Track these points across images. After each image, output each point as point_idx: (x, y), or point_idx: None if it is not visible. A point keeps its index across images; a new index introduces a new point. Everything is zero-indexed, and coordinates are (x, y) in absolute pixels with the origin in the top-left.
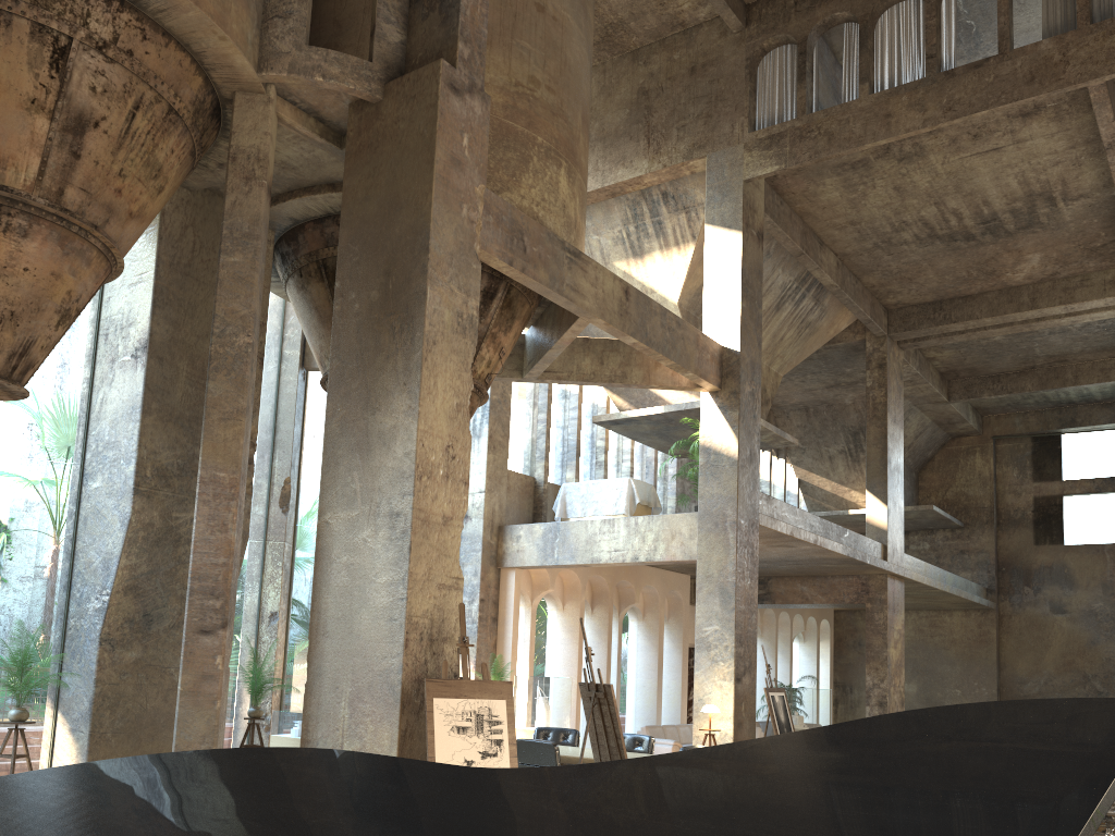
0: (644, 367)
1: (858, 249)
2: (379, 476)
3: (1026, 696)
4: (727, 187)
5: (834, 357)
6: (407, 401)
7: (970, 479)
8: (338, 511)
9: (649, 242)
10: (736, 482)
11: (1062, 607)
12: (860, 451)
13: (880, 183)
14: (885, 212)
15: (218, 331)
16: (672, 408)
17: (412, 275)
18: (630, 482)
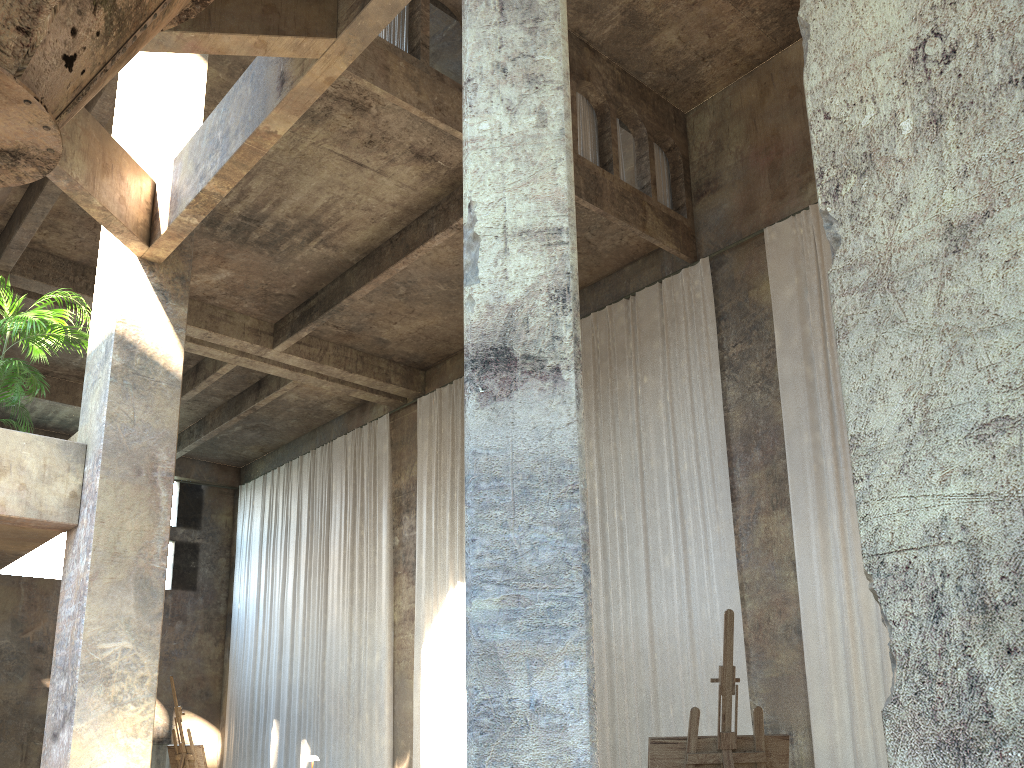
0: (89, 161)
1: None
2: None
3: None
4: None
5: None
6: None
7: None
8: None
9: None
10: (177, 414)
11: None
12: None
13: None
14: None
15: None
16: None
17: None
18: None
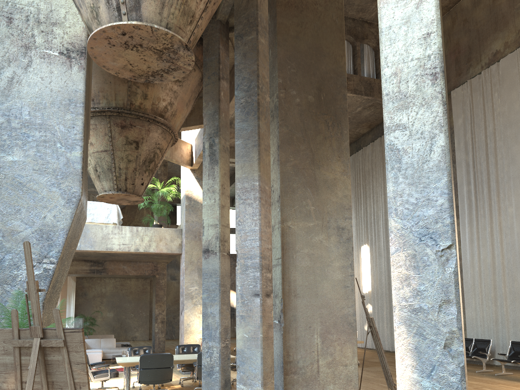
0: (170, 149)
1: None
2: (327, 205)
3: None
4: None
5: None
6: (342, 167)
7: (141, 219)
8: (297, 221)
9: None
10: None
11: (175, 277)
12: None
13: None
14: None
15: (260, 87)
16: None
17: (337, 97)
18: (117, 206)
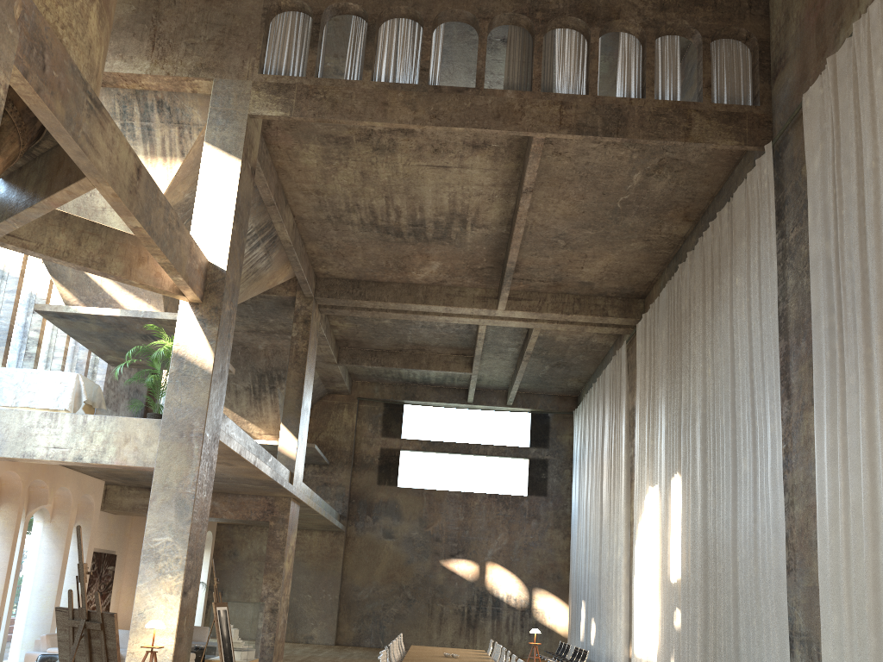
0: (126, 260)
1: (313, 217)
2: None
3: (359, 601)
4: (232, 115)
5: (264, 306)
6: None
7: (338, 428)
8: None
9: (134, 144)
10: (208, 395)
11: (391, 534)
12: (263, 391)
13: (352, 164)
14: (347, 192)
15: None
16: (130, 314)
17: None
18: (79, 378)
